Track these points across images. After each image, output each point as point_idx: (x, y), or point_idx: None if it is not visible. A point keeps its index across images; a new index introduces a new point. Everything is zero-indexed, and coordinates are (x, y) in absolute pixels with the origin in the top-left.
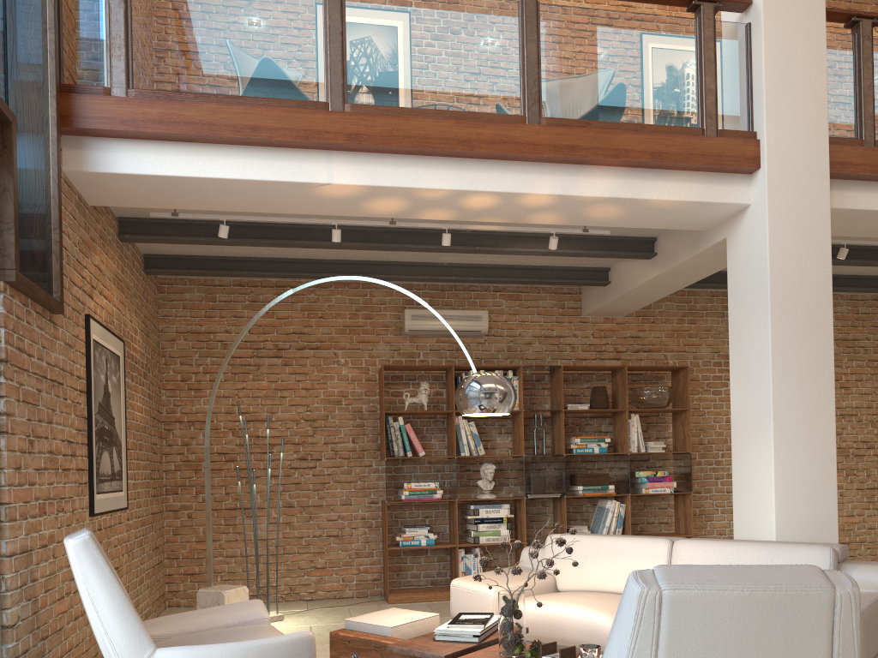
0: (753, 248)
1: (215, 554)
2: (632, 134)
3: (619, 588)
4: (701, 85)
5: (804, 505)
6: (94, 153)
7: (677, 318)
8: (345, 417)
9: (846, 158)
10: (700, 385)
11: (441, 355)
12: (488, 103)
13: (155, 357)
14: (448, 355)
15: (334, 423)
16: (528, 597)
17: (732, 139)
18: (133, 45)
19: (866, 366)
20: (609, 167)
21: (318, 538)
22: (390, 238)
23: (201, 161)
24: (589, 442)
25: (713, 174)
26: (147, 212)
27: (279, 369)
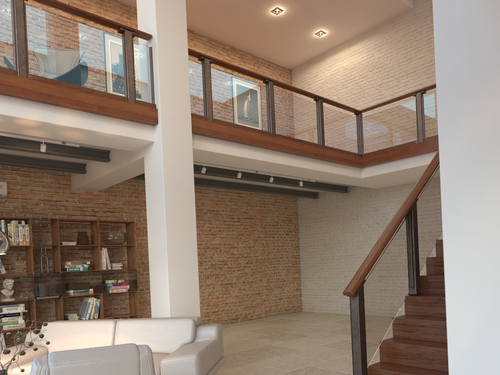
0: (156, 165)
1: None
2: (86, 94)
3: None
4: (126, 74)
5: (184, 298)
6: None
7: (128, 194)
8: None
9: (200, 125)
10: (142, 232)
11: None
12: None
13: None
14: None
15: None
16: (27, 363)
17: (143, 106)
18: None
19: (223, 224)
20: (73, 110)
21: None
22: None
23: None
24: (77, 264)
25: (134, 123)
26: None
27: None
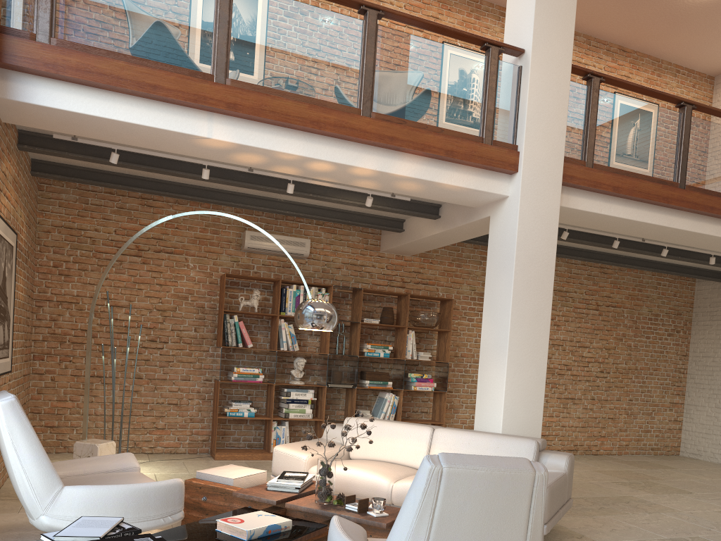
0: (507, 228)
1: (73, 412)
2: (434, 135)
3: (394, 459)
4: (485, 105)
5: (522, 410)
6: (17, 85)
7: (448, 261)
8: (190, 310)
9: (573, 173)
10: (459, 313)
11: (270, 270)
12: (334, 94)
13: (33, 245)
14: (276, 270)
15: (181, 314)
16: None
17: (501, 148)
18: (57, 2)
19: (572, 311)
20: (416, 155)
21: (160, 405)
22: (244, 178)
23: (108, 105)
24: (377, 348)
25: (486, 171)
26: (45, 130)
27: (138, 266)
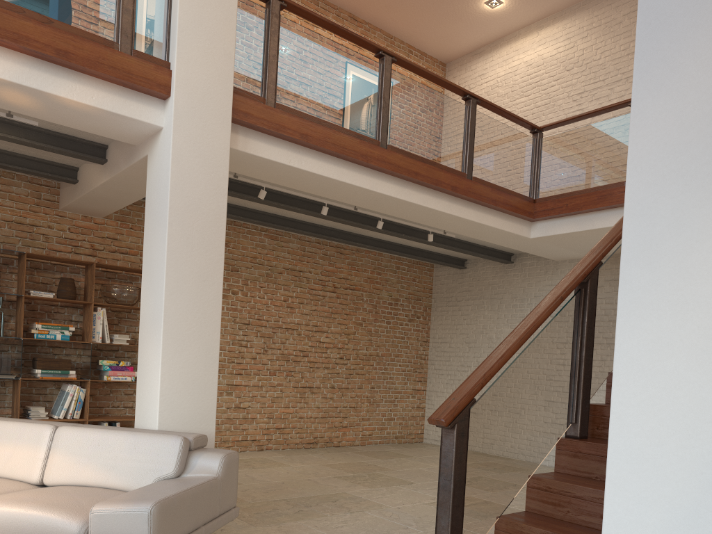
0: (162, 168)
1: None
2: (36, 24)
3: None
4: (120, 2)
5: (187, 399)
6: None
7: None
8: None
9: (249, 110)
10: None
11: None
12: None
13: None
14: None
15: None
16: None
17: (145, 62)
18: None
19: (307, 293)
20: (11, 51)
21: None
22: None
23: None
24: (52, 329)
25: (128, 90)
26: None
27: None
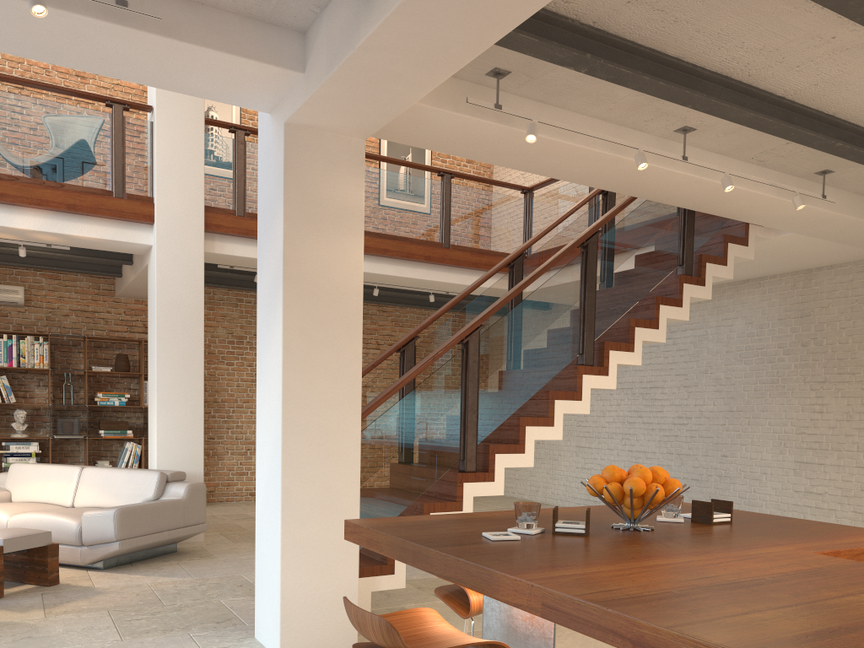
0: (153, 275)
1: None
2: (52, 190)
3: (47, 499)
4: (113, 160)
5: (179, 447)
6: None
7: None
8: None
9: (220, 222)
10: (216, 358)
11: None
12: None
13: None
14: None
15: None
16: None
17: (133, 201)
18: None
19: None
20: (38, 209)
21: None
22: None
23: None
24: (111, 397)
25: (123, 222)
26: None
27: None
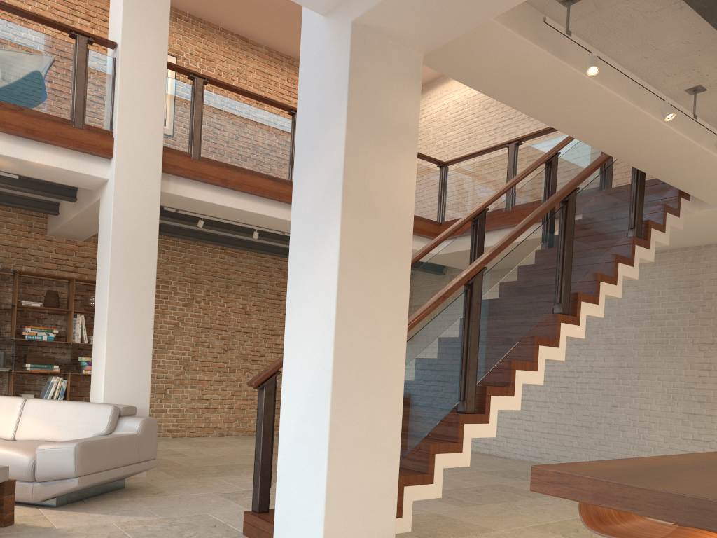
0: (108, 209)
1: None
2: (11, 112)
3: None
4: (74, 91)
5: (126, 382)
6: None
7: None
8: None
9: (177, 163)
10: None
11: None
12: None
13: None
14: None
15: None
16: None
17: (93, 133)
18: None
19: (264, 301)
20: None
21: None
22: None
23: None
24: (39, 331)
25: (81, 153)
26: None
27: None
